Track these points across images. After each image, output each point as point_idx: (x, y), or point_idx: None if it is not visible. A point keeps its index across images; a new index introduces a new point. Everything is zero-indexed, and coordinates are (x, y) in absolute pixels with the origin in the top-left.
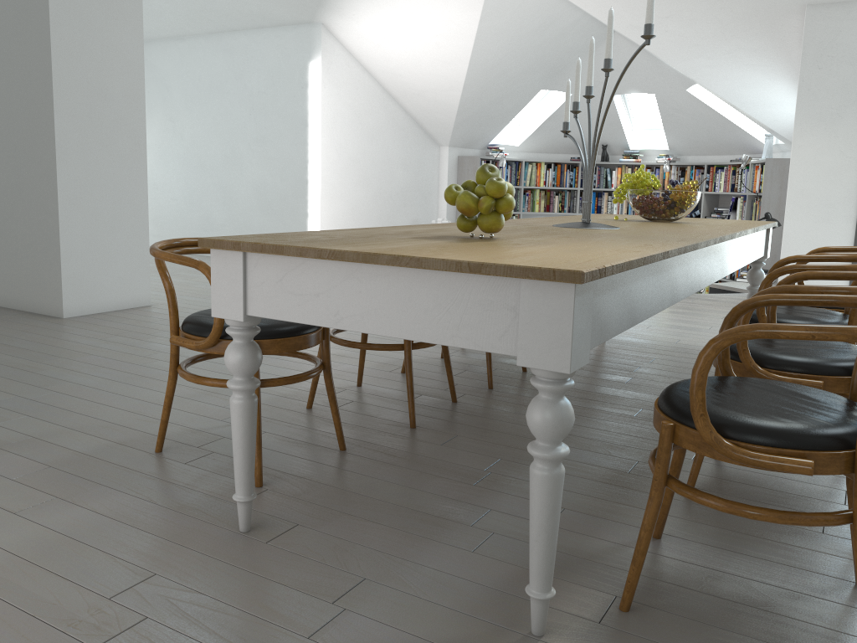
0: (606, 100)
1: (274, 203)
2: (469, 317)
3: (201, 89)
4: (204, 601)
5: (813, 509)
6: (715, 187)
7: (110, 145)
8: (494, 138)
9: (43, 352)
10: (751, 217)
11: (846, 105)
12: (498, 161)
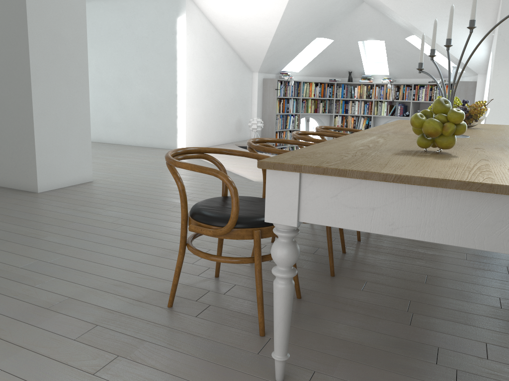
0: (354, 44)
1: (154, 109)
2: None
3: (102, 34)
4: None
5: None
6: (419, 98)
7: (66, 73)
8: (284, 67)
9: (38, 221)
10: None
11: None
12: (287, 81)
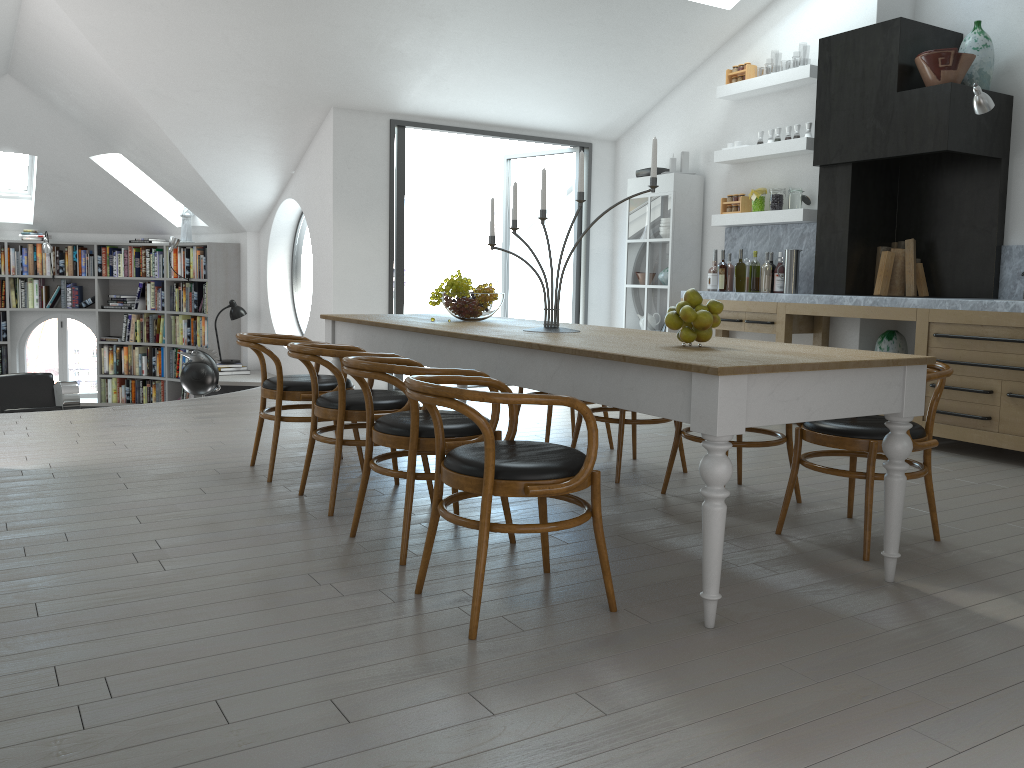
0: None
1: None
2: (880, 394)
3: None
4: (831, 652)
5: (756, 499)
6: (114, 271)
7: None
8: None
9: None
10: (173, 304)
11: (372, 204)
12: None
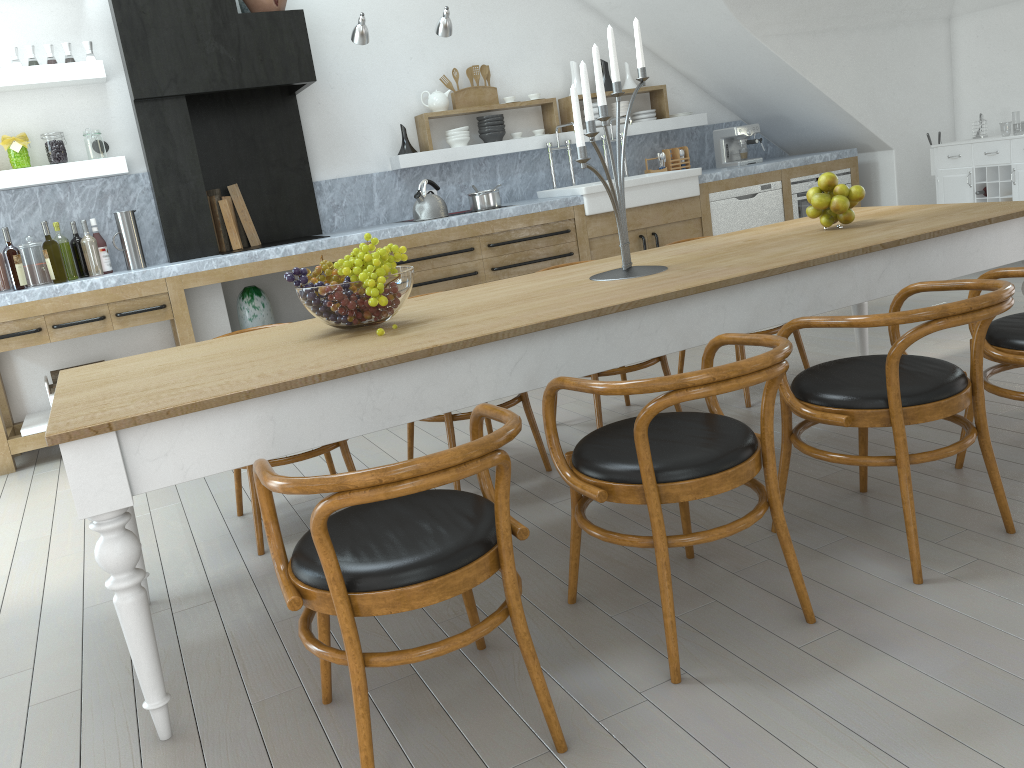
0: None
1: None
2: None
3: None
4: None
5: (619, 417)
6: None
7: None
8: None
9: None
10: None
11: None
12: None
